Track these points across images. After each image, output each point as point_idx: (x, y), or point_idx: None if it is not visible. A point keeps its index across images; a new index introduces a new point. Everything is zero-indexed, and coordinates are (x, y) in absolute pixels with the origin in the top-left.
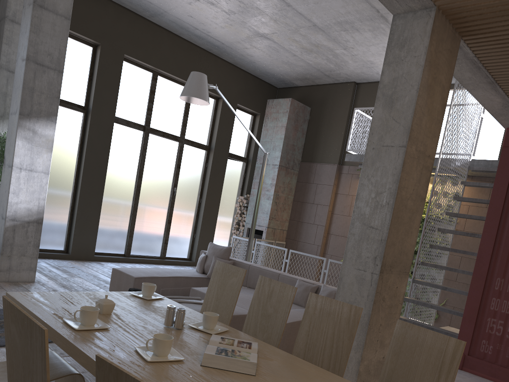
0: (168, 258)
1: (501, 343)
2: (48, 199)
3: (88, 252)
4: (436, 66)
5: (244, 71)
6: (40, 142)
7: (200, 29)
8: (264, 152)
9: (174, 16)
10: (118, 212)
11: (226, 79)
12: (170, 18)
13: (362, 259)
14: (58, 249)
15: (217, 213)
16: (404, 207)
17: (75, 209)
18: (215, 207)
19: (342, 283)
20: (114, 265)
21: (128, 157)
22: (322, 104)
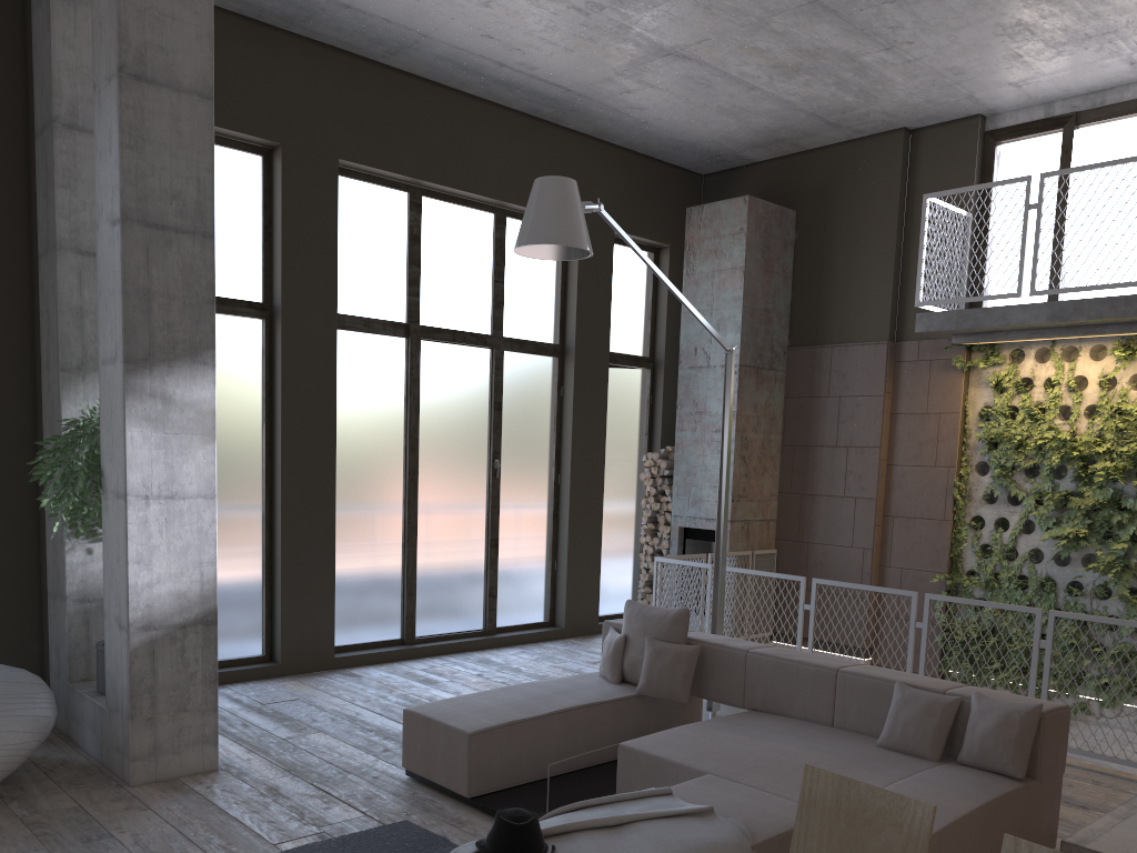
0: (502, 630)
1: None
2: None
3: (320, 652)
4: None
5: (621, 148)
6: (184, 422)
7: (511, 65)
8: (726, 348)
9: (446, 43)
10: (373, 541)
11: (582, 175)
12: (437, 49)
13: None
14: (250, 657)
15: (601, 502)
16: None
17: (275, 553)
18: (595, 489)
19: None
20: (385, 675)
21: (381, 406)
22: (826, 198)
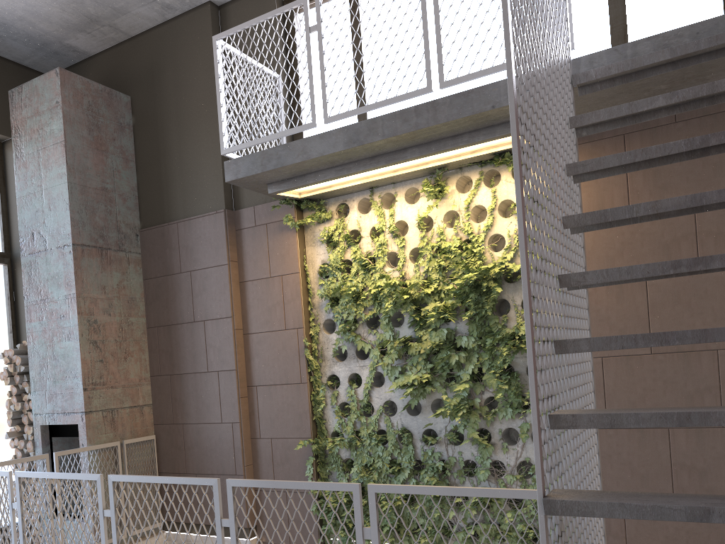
0: None
1: None
2: None
3: None
4: None
5: None
6: None
7: None
8: None
9: None
10: None
11: None
12: None
13: None
14: None
15: None
16: None
17: None
18: None
19: None
20: None
21: None
22: (154, 79)
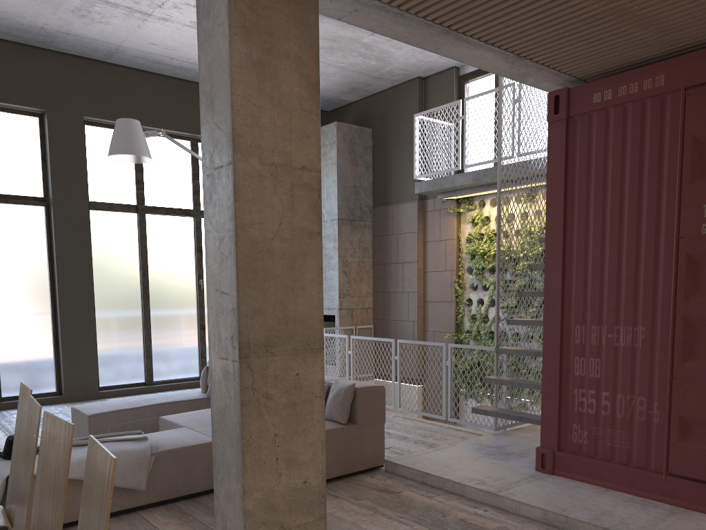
0: None
1: (597, 425)
2: (20, 329)
3: (89, 389)
4: (265, 30)
5: None
6: None
7: (176, 58)
8: None
9: (133, 49)
10: (123, 327)
11: None
12: (131, 52)
13: (223, 342)
14: (47, 392)
15: None
16: (267, 253)
17: (59, 334)
18: None
19: (212, 382)
20: None
21: (123, 251)
22: (385, 120)
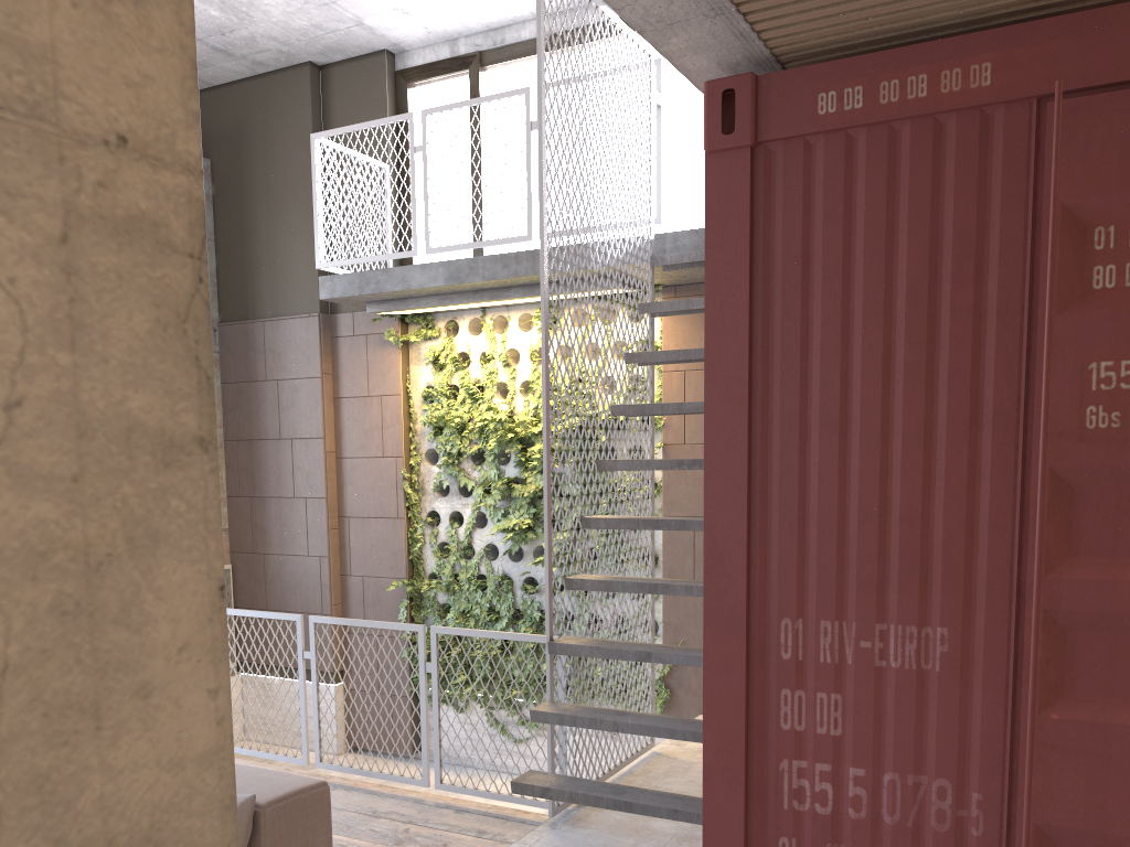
0: None
1: (838, 839)
2: None
3: None
4: None
5: None
6: None
7: None
8: None
9: None
10: None
11: None
12: None
13: None
14: None
15: None
16: None
17: None
18: None
19: None
20: None
21: None
22: (240, 144)
